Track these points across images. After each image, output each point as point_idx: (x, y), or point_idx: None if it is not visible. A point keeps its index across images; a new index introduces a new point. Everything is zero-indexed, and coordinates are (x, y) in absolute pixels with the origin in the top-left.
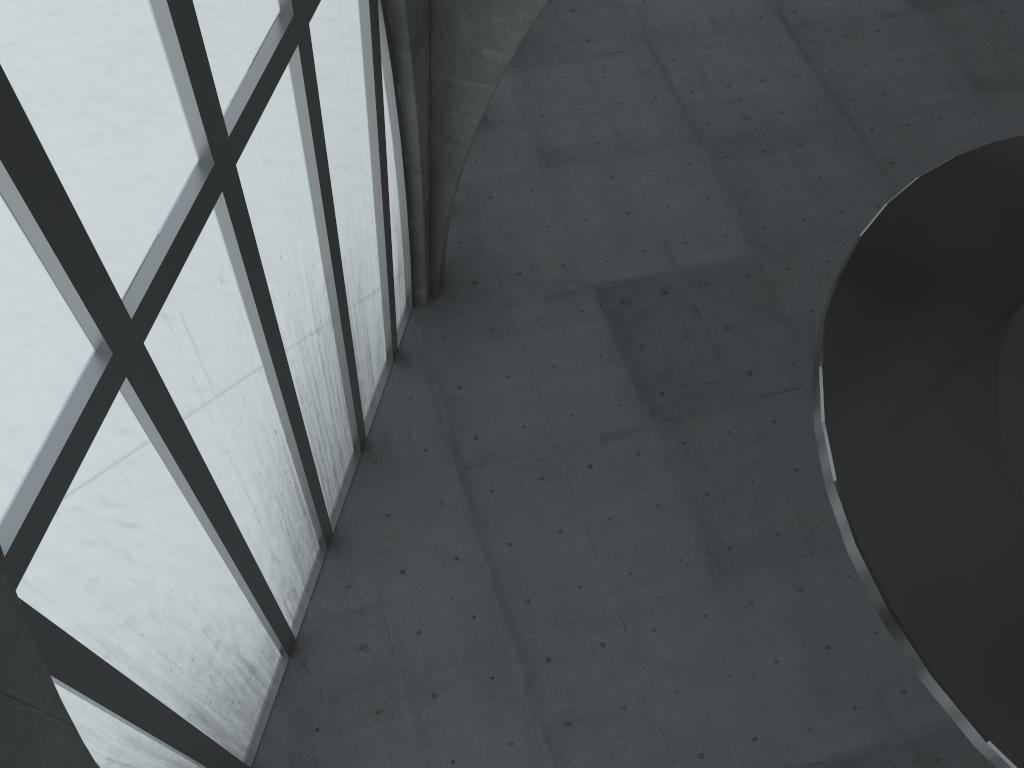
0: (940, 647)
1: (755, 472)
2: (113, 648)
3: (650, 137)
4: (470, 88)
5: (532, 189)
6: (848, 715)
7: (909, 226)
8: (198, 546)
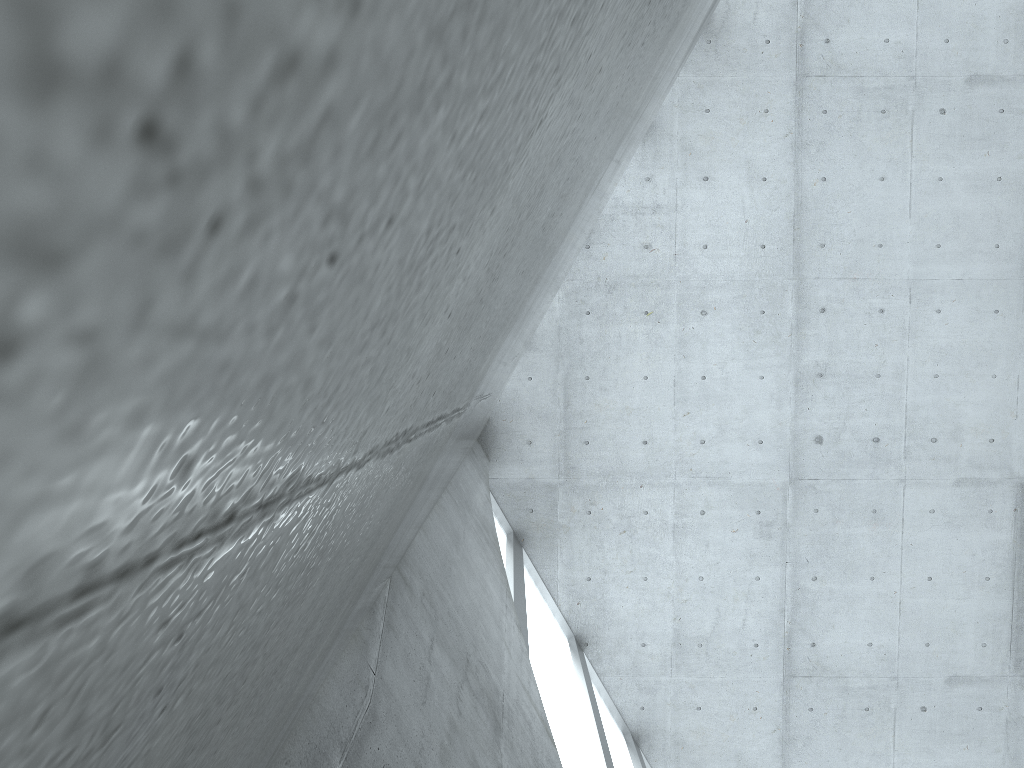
0: None
1: None
2: None
3: None
4: None
5: None
6: None
7: None
8: None
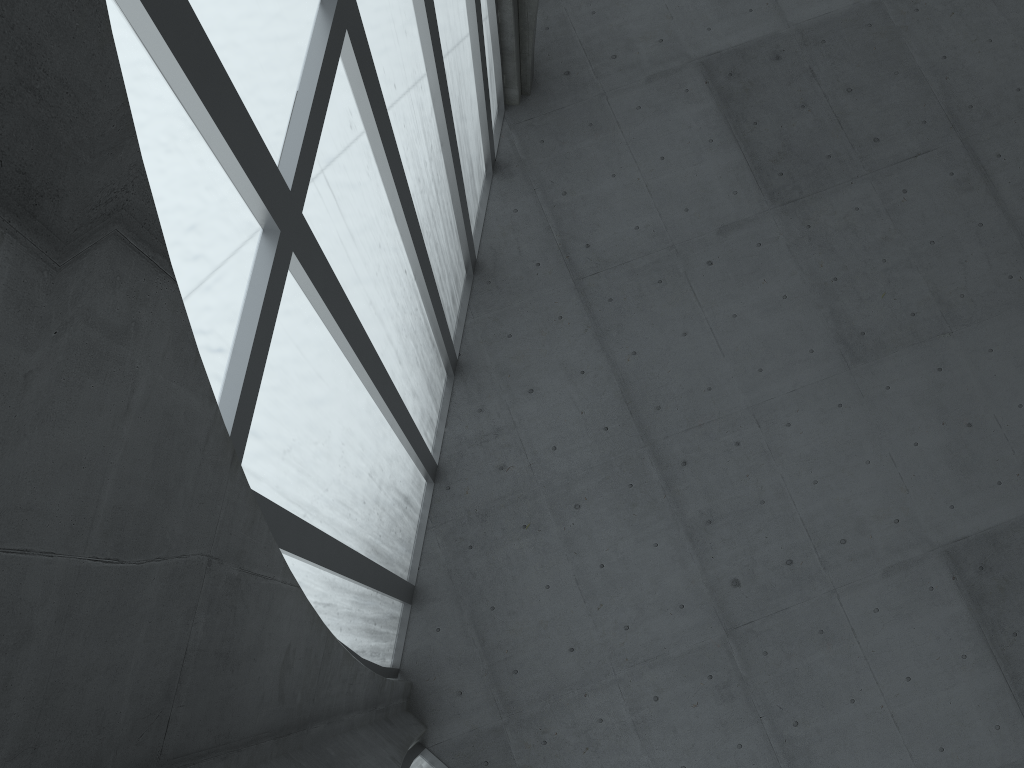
0: None
1: (886, 250)
2: (307, 507)
3: None
4: None
5: None
6: (992, 491)
7: None
8: (358, 399)
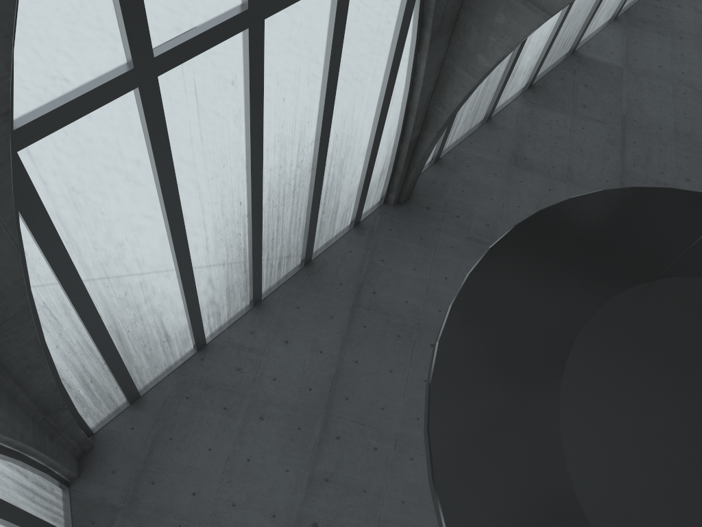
0: (444, 418)
1: None
2: (73, 241)
3: (590, 179)
4: (463, 76)
5: (496, 173)
6: None
7: (607, 207)
8: (155, 228)
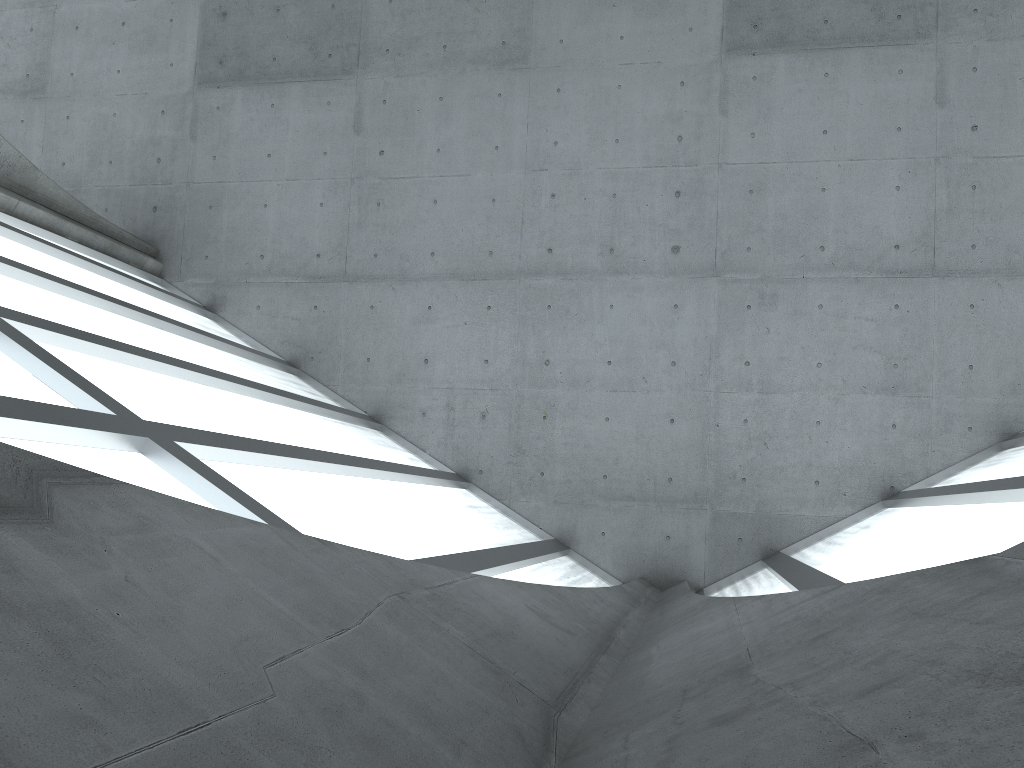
0: None
1: None
2: (420, 556)
3: None
4: None
5: (66, 117)
6: None
7: None
8: (349, 483)
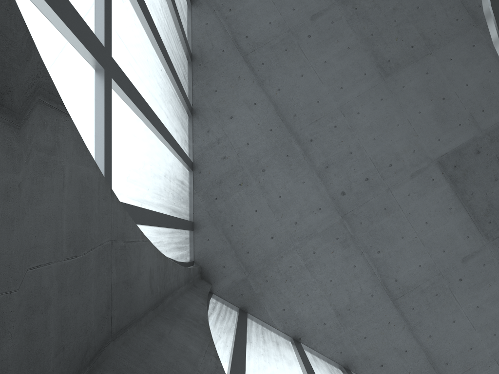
0: None
1: (396, 15)
2: (142, 200)
3: None
4: None
5: None
6: (457, 129)
7: None
8: (153, 141)
